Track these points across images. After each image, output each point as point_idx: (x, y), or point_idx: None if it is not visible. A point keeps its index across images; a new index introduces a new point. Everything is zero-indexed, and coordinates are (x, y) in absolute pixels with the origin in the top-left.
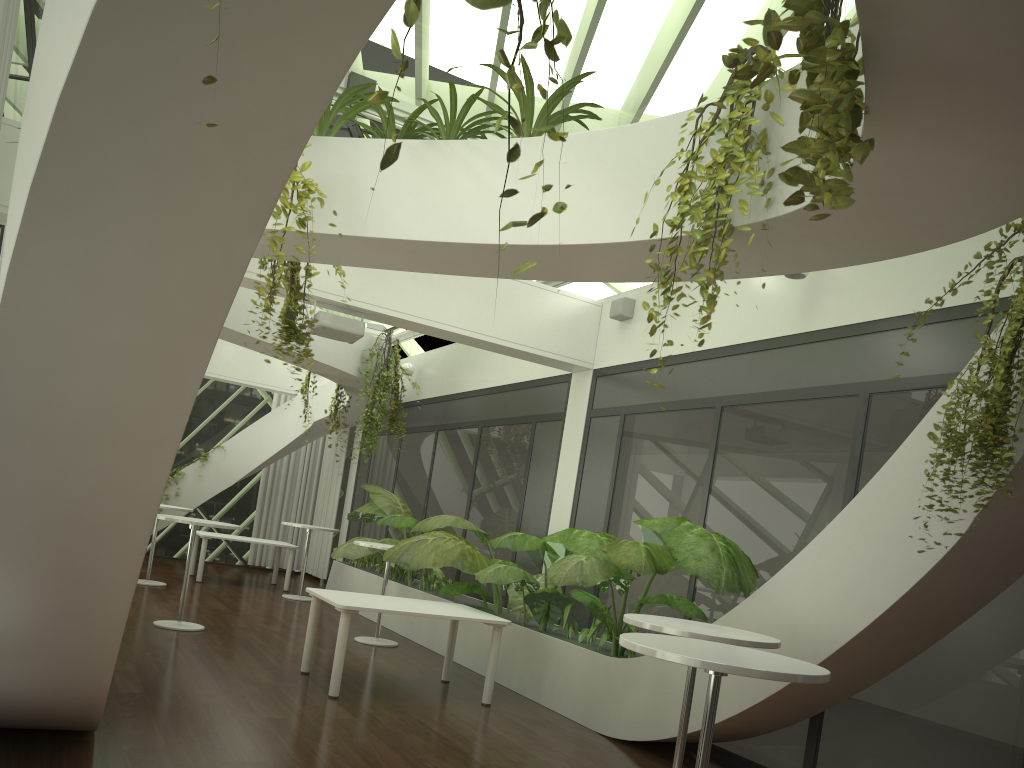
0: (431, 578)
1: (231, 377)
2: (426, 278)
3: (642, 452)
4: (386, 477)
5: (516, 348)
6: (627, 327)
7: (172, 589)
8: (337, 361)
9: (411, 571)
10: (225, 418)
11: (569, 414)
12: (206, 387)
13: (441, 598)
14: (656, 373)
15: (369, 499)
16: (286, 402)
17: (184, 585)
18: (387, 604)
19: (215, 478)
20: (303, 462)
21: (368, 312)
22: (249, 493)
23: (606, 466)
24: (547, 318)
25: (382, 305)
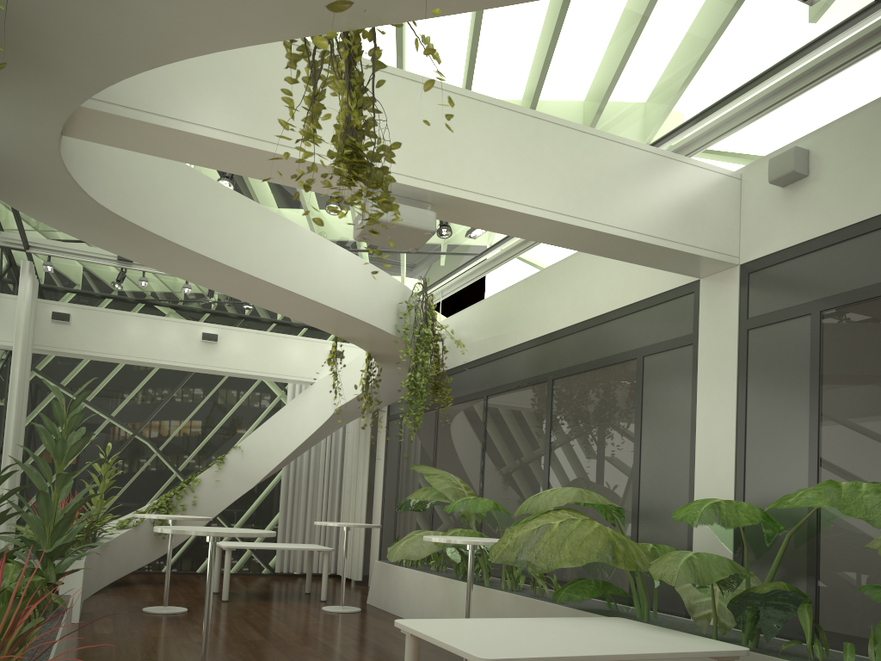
0: (517, 574)
1: (242, 369)
2: (514, 145)
3: (874, 358)
4: (423, 460)
5: (641, 240)
6: (799, 191)
7: (194, 616)
8: (371, 316)
9: (486, 567)
10: (239, 418)
11: (704, 334)
12: (217, 388)
13: (547, 602)
14: (879, 238)
15: (404, 487)
16: (303, 391)
17: (205, 622)
18: (542, 640)
19: (234, 482)
20: (324, 457)
21: (437, 200)
22: (270, 495)
23: (795, 391)
24: (675, 197)
25: (458, 186)
